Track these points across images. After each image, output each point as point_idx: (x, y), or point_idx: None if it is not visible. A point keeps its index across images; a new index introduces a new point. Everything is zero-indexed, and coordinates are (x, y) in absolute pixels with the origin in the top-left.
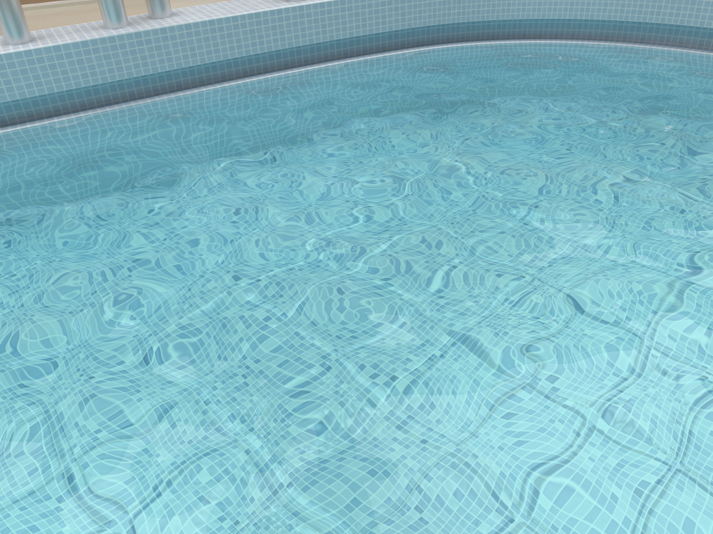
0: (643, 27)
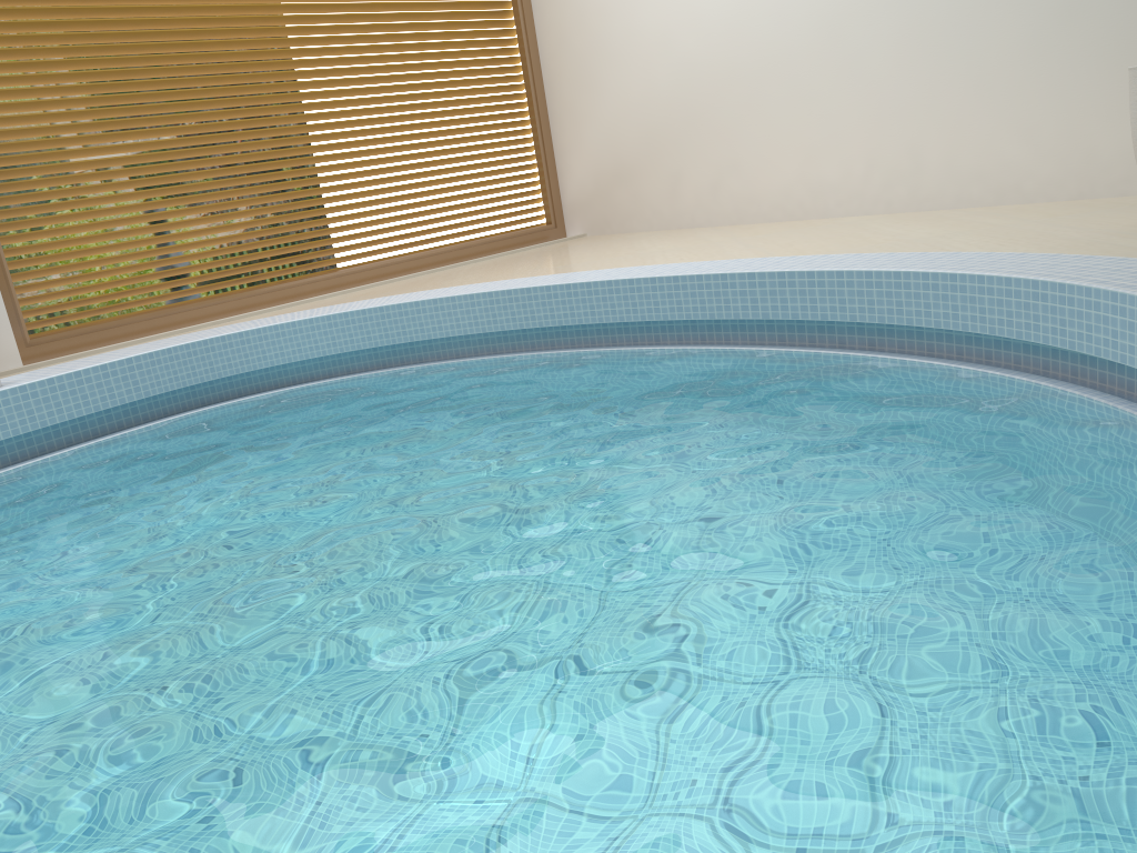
0: (417, 347)
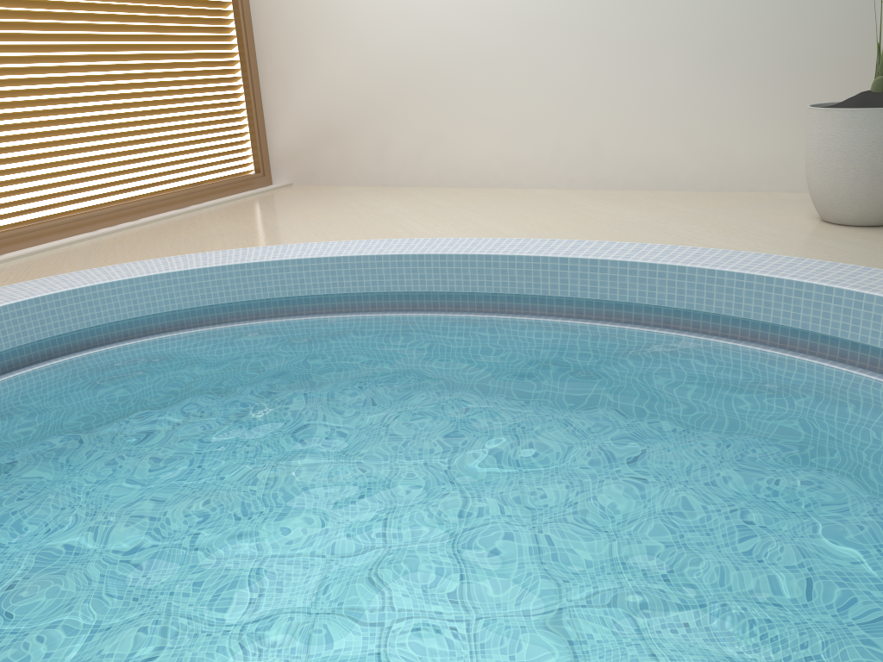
0: (216, 308)
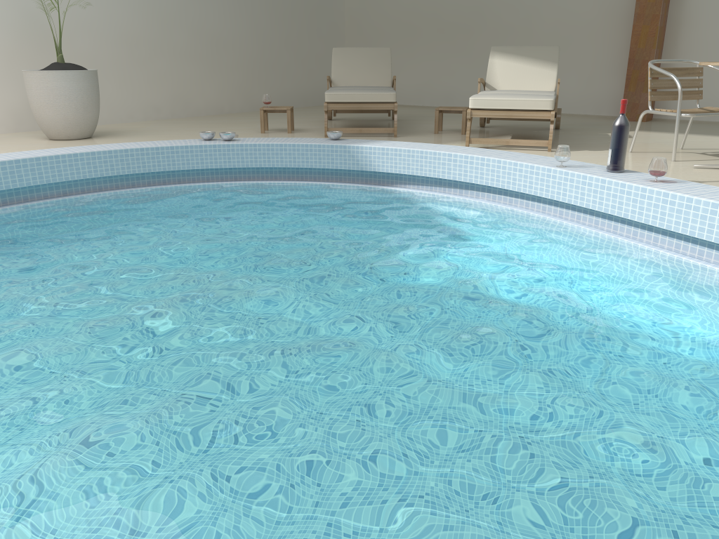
0: None
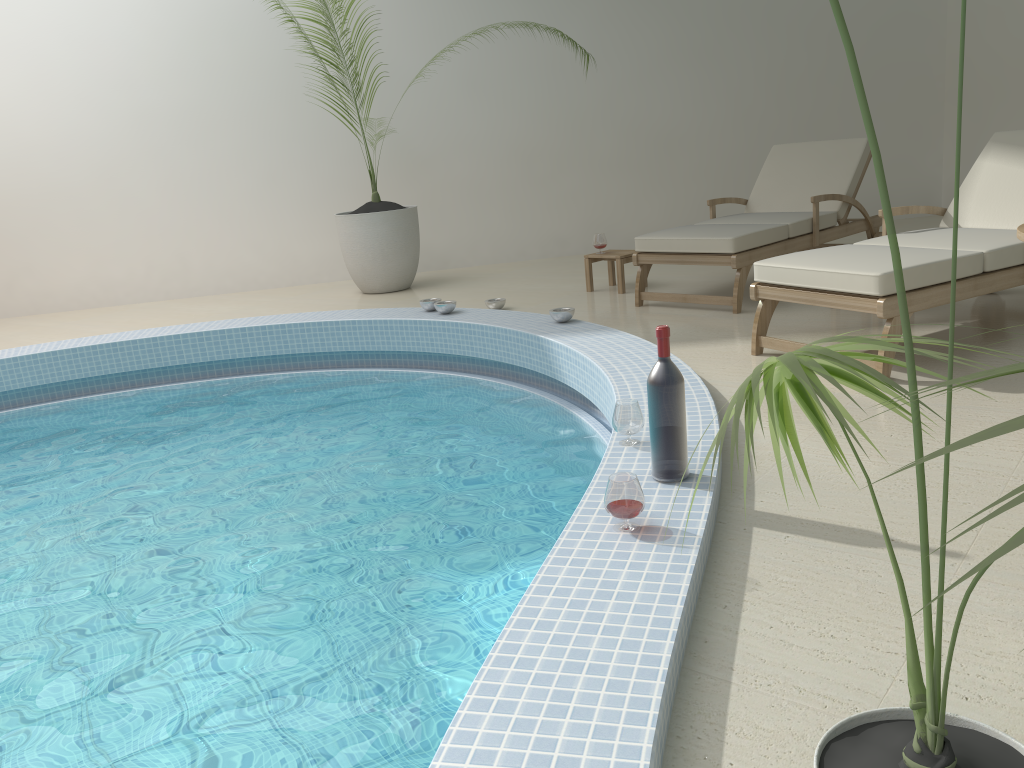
0: None
